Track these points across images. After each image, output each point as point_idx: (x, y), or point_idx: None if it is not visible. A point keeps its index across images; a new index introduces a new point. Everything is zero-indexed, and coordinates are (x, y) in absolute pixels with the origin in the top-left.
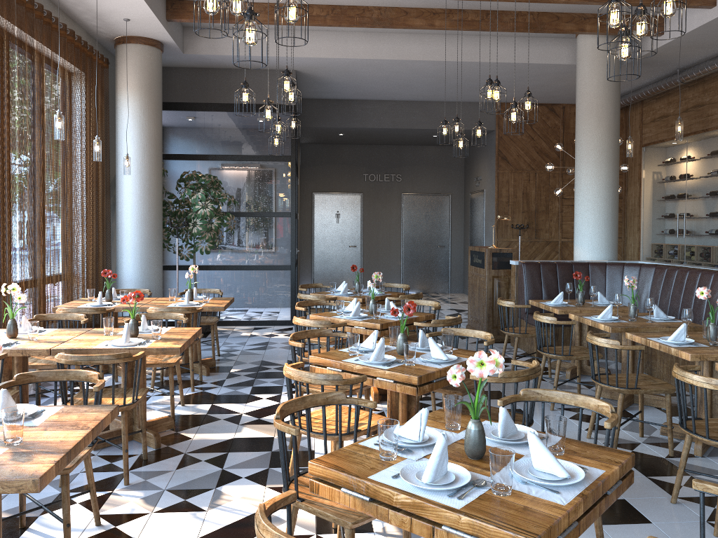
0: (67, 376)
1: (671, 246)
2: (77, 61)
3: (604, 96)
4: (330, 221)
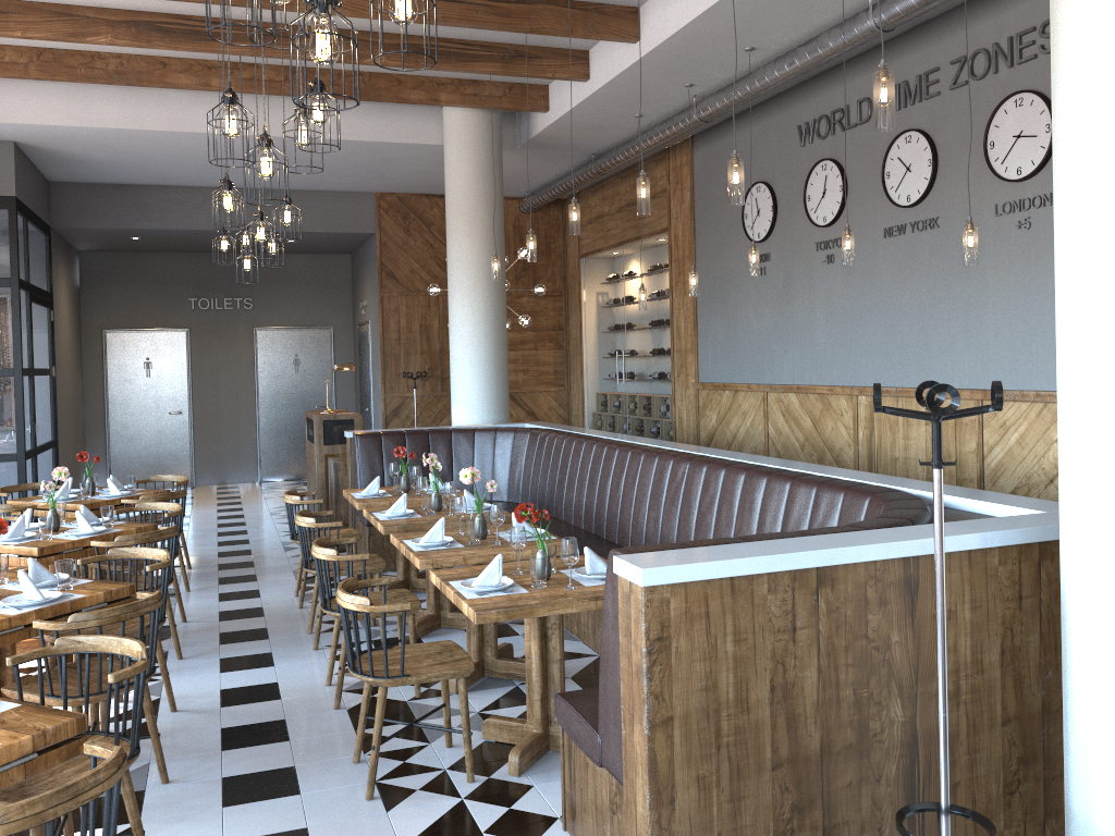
0: None
1: (614, 396)
2: None
3: (478, 193)
4: (136, 375)
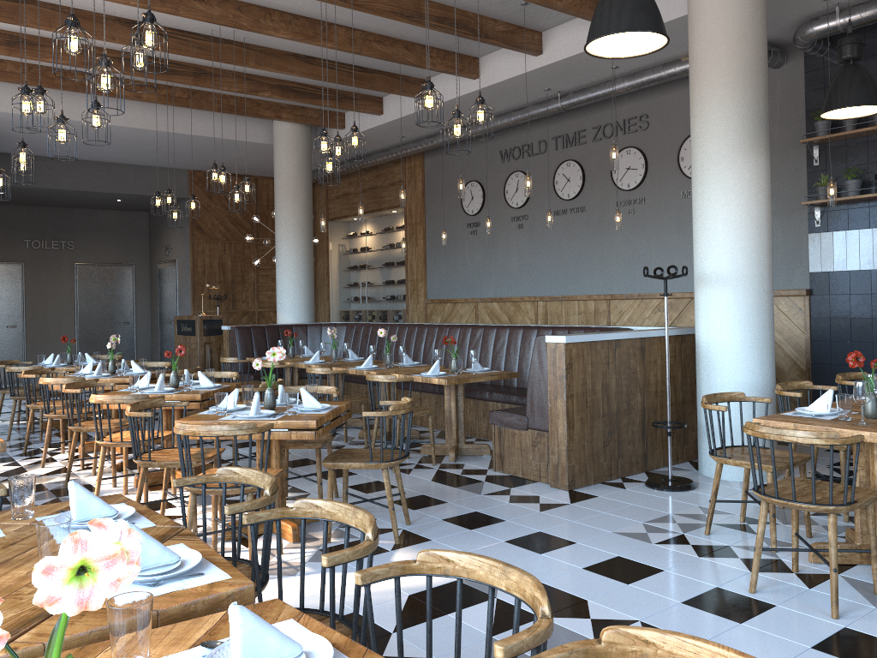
0: None
1: (356, 311)
2: None
3: (299, 177)
4: None
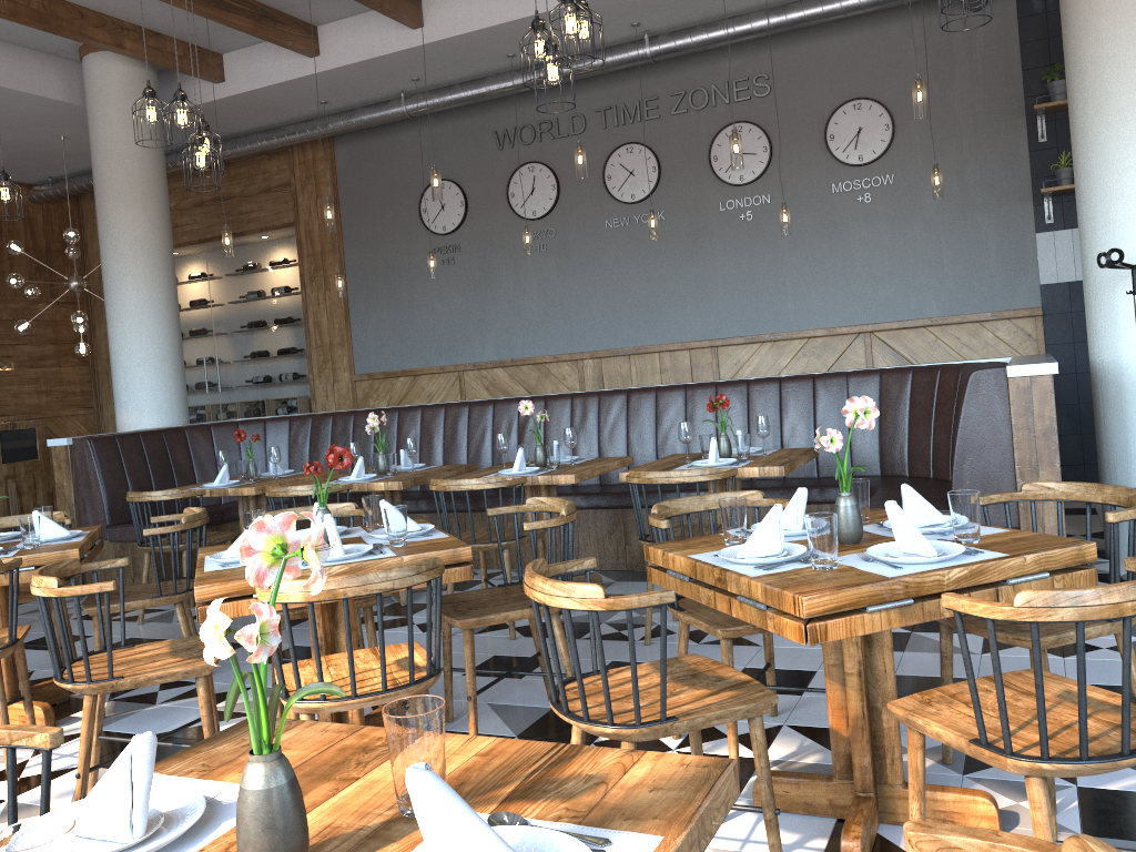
0: None
1: (195, 408)
2: None
3: (150, 161)
4: None
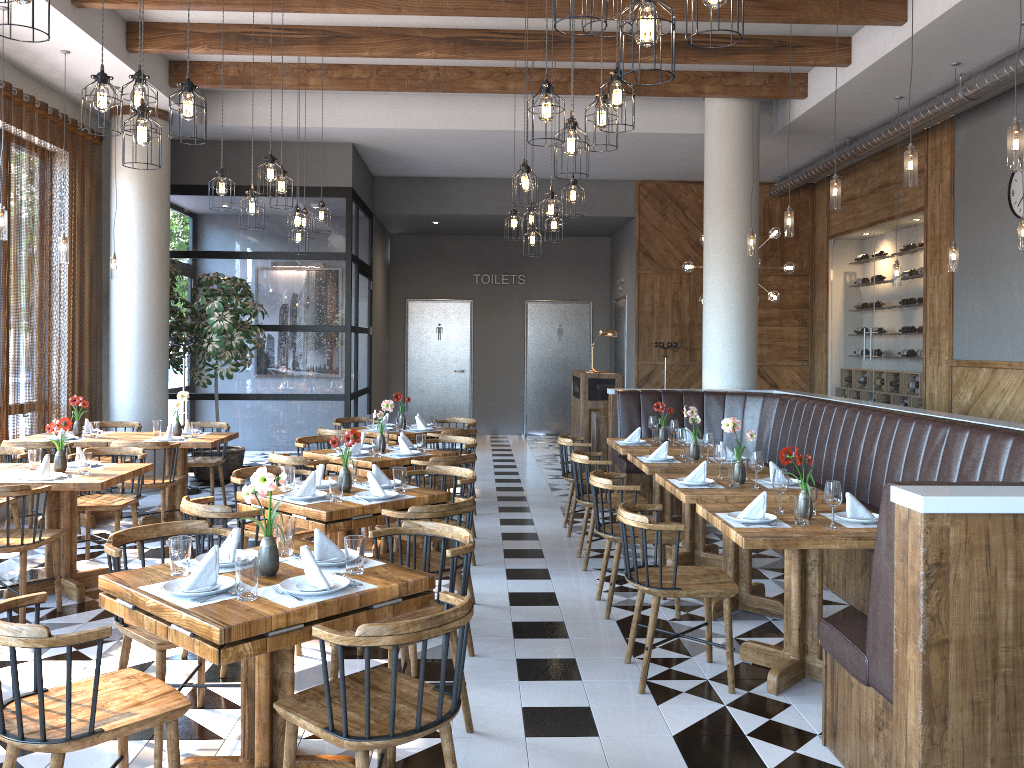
0: None
1: (859, 371)
2: (52, 139)
3: (735, 176)
4: (429, 337)
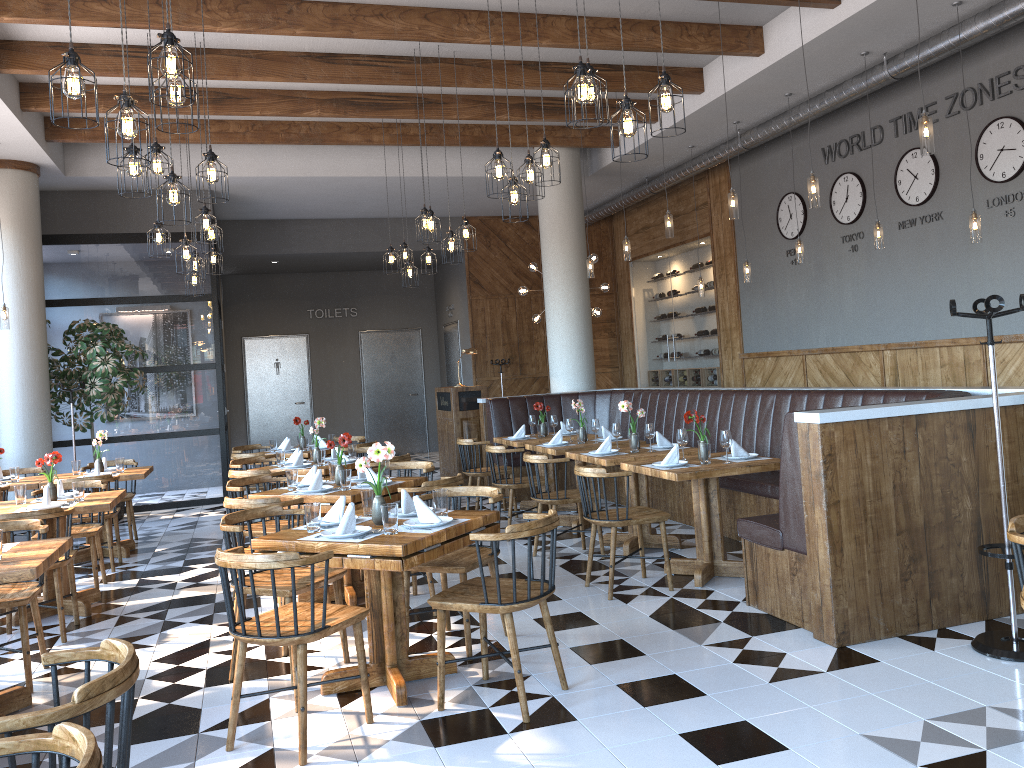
0: (6, 527)
1: (665, 371)
2: None
3: (566, 212)
4: (268, 373)
